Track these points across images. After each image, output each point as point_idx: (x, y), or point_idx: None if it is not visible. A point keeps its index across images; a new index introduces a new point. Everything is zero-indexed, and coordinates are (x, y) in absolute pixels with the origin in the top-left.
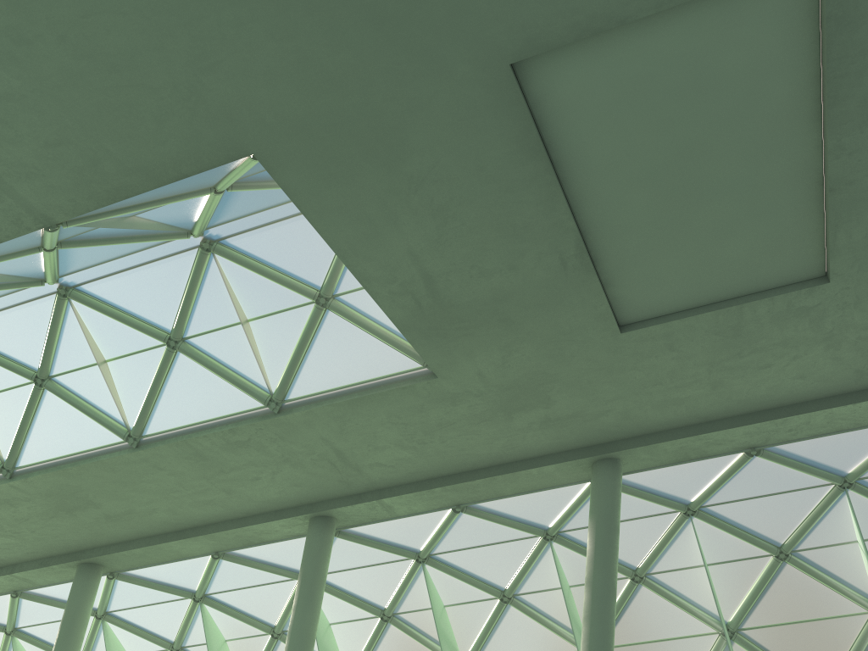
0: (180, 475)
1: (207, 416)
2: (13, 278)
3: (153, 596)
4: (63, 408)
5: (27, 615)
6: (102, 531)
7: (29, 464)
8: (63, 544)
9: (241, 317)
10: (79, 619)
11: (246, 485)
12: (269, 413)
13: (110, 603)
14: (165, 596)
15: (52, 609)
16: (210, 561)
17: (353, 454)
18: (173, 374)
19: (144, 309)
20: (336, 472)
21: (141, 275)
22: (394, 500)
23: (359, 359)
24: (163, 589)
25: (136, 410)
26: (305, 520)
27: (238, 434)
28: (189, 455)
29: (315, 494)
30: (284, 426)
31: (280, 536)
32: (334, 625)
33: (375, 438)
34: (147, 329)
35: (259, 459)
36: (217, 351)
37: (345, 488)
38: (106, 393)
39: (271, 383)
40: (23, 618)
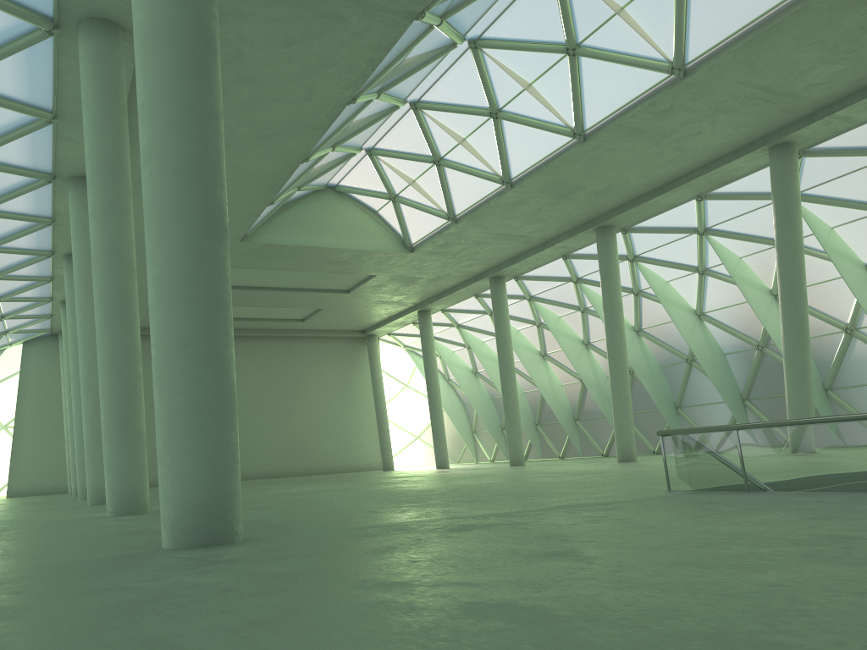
0: (630, 149)
1: (626, 100)
2: (432, 53)
3: (664, 238)
4: (519, 129)
5: (581, 269)
6: (598, 204)
7: (518, 174)
8: (576, 219)
9: (614, 8)
10: (610, 266)
11: (692, 140)
12: (677, 79)
13: (634, 250)
14: (674, 236)
15: (595, 261)
16: (696, 204)
17: (780, 85)
18: (583, 76)
19: (536, 34)
20: (772, 105)
21: (519, 8)
22: (848, 111)
23: (740, 2)
24: (669, 232)
25: (570, 113)
26: (764, 152)
27: (658, 105)
28: (628, 133)
29: (763, 129)
30: (696, 86)
31: (748, 171)
32: (836, 228)
33: (794, 65)
34: (546, 48)
35: (691, 118)
36: (609, 44)
37: (790, 115)
38: (542, 108)
39: (667, 54)
40: (579, 271)
